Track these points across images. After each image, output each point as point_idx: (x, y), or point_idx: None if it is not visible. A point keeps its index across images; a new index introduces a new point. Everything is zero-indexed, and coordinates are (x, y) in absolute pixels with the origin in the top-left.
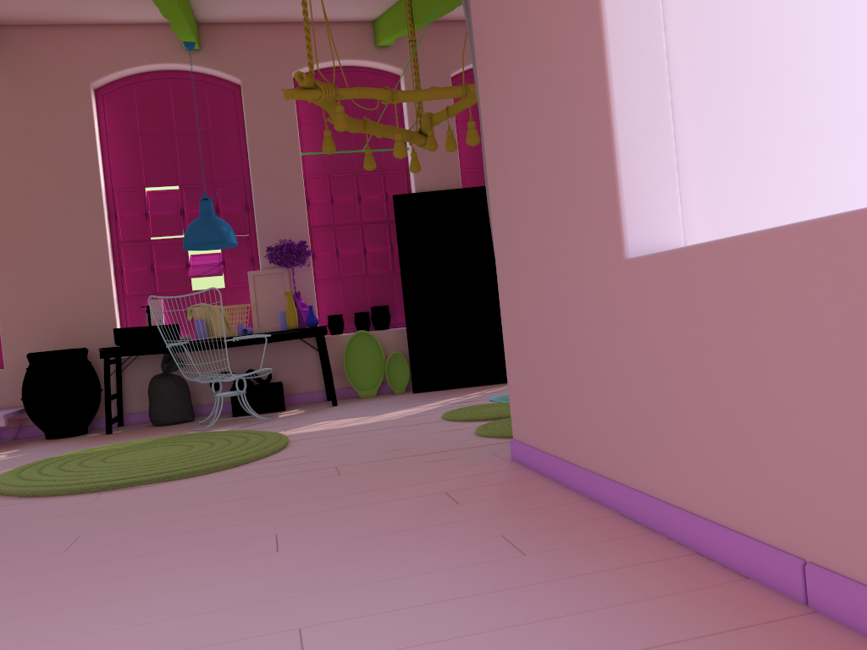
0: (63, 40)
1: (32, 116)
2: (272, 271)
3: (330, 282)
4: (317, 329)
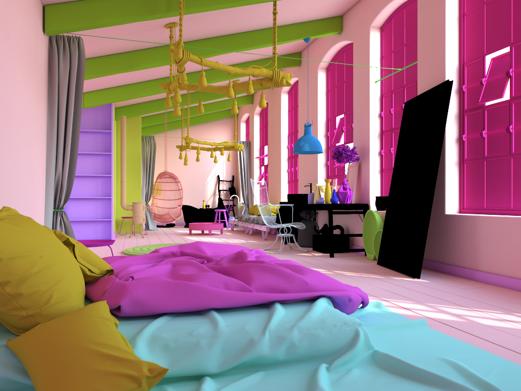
0: (313, 48)
1: (306, 90)
2: (352, 164)
3: (388, 172)
4: (327, 205)
